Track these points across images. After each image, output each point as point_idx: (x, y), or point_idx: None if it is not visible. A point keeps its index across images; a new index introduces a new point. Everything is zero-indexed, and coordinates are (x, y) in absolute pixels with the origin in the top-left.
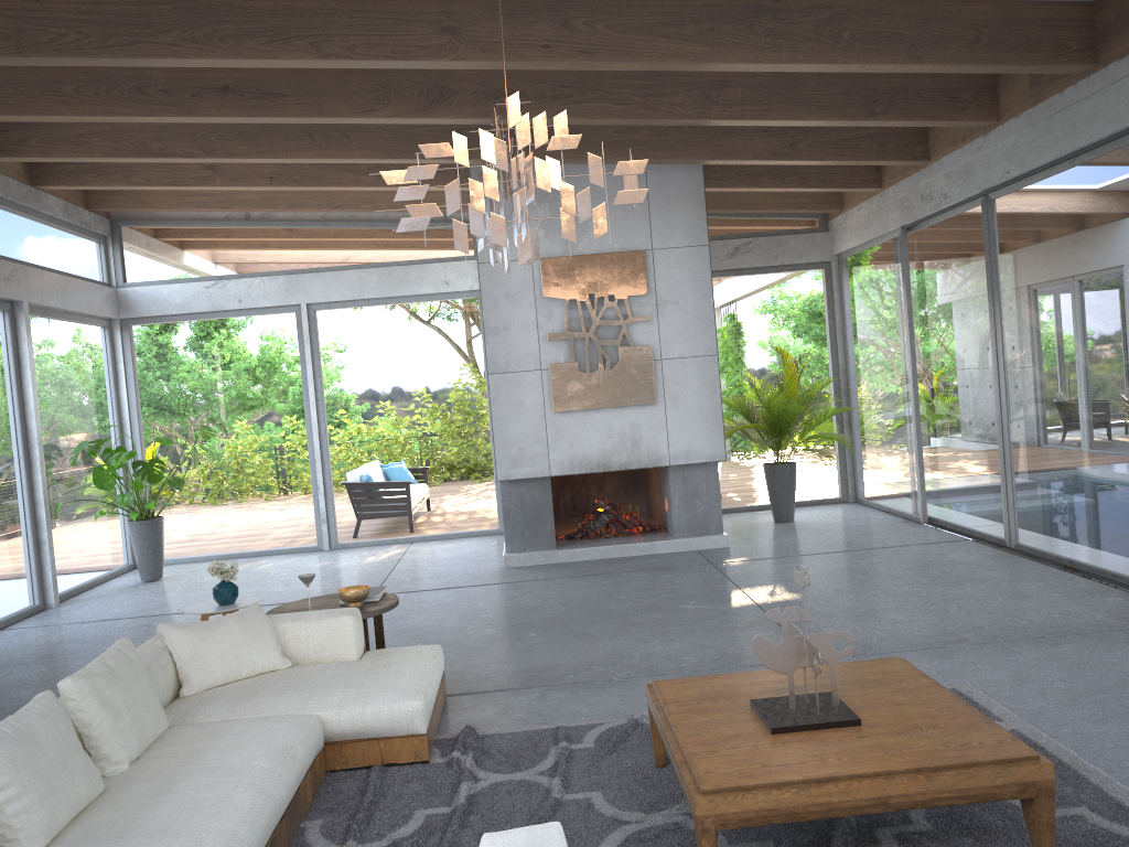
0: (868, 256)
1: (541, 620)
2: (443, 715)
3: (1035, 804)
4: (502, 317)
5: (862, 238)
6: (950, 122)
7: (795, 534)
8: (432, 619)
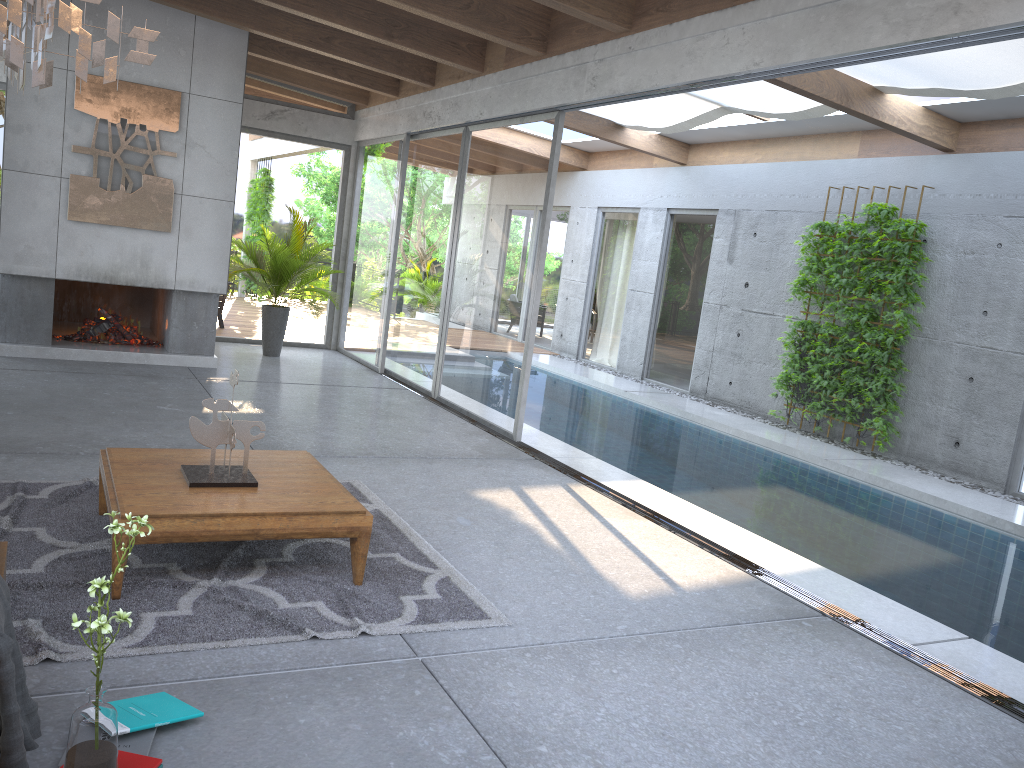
0: (380, 150)
1: (22, 403)
2: None
3: (358, 541)
4: (27, 117)
5: (378, 134)
6: (448, 62)
7: (277, 366)
8: None
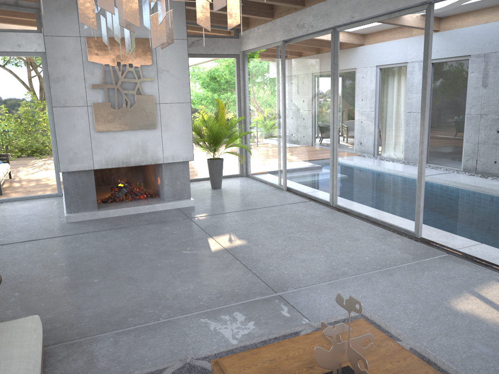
0: (261, 54)
1: (99, 267)
2: (44, 369)
3: None
4: (61, 71)
5: (259, 44)
6: None
7: (225, 197)
8: (23, 269)
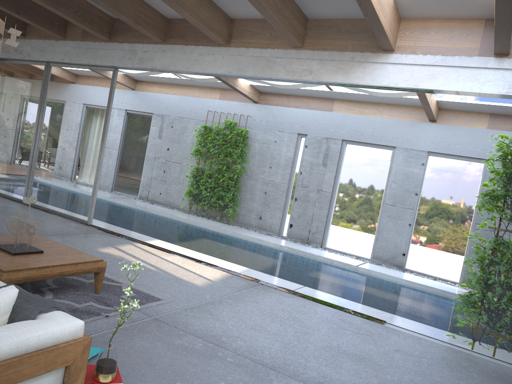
0: None
1: None
2: None
3: (100, 274)
4: None
5: None
6: (47, 31)
7: None
8: None
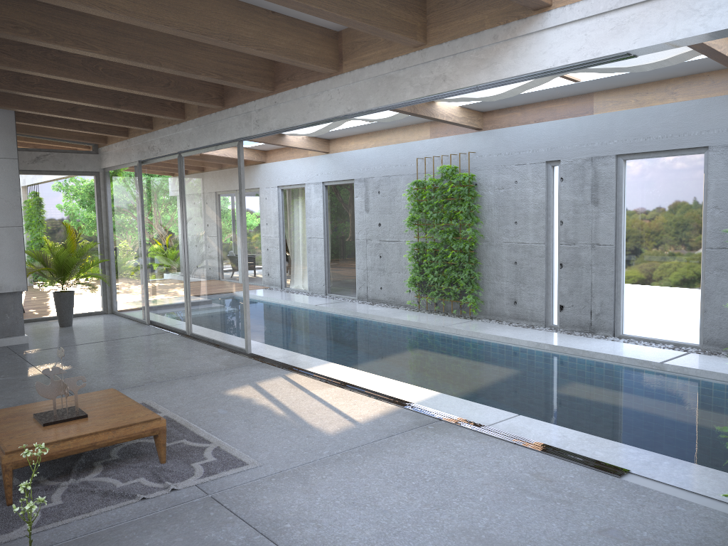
0: (121, 173)
1: None
2: None
3: (159, 437)
4: None
5: (118, 162)
6: (160, 116)
7: (72, 333)
8: None
